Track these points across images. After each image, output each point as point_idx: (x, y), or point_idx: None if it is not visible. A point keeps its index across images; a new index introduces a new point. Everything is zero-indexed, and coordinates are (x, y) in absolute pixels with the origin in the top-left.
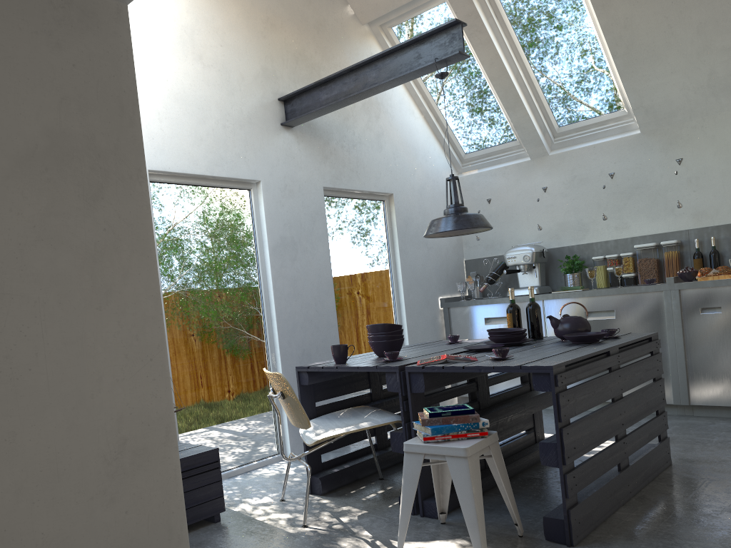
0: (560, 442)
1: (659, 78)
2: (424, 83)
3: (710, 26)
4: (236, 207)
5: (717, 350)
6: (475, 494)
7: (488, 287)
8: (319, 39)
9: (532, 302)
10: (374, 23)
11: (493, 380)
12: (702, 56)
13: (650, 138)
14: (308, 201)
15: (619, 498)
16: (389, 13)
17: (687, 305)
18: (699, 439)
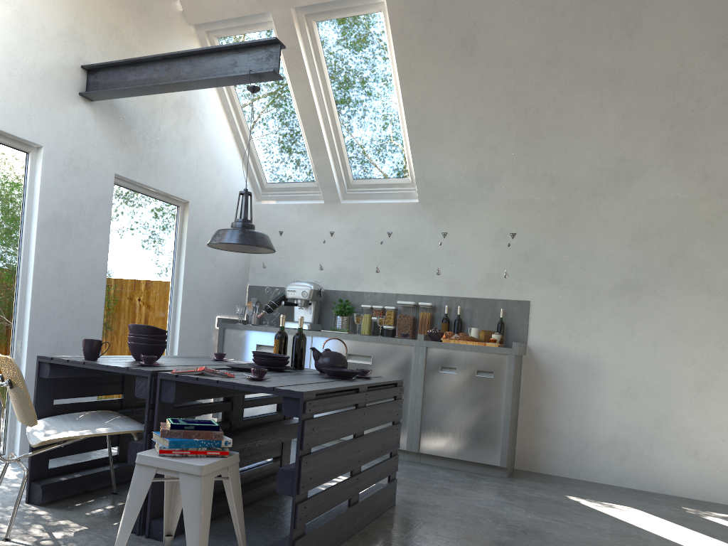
0: (297, 470)
1: (441, 157)
2: (240, 103)
3: (485, 123)
4: (7, 168)
5: (448, 406)
6: (202, 517)
7: (266, 316)
8: (140, 21)
9: (300, 332)
10: (201, 28)
11: (249, 403)
12: (475, 147)
13: (425, 208)
14: (95, 184)
15: (344, 533)
16: (217, 22)
17: (431, 361)
18: (421, 484)
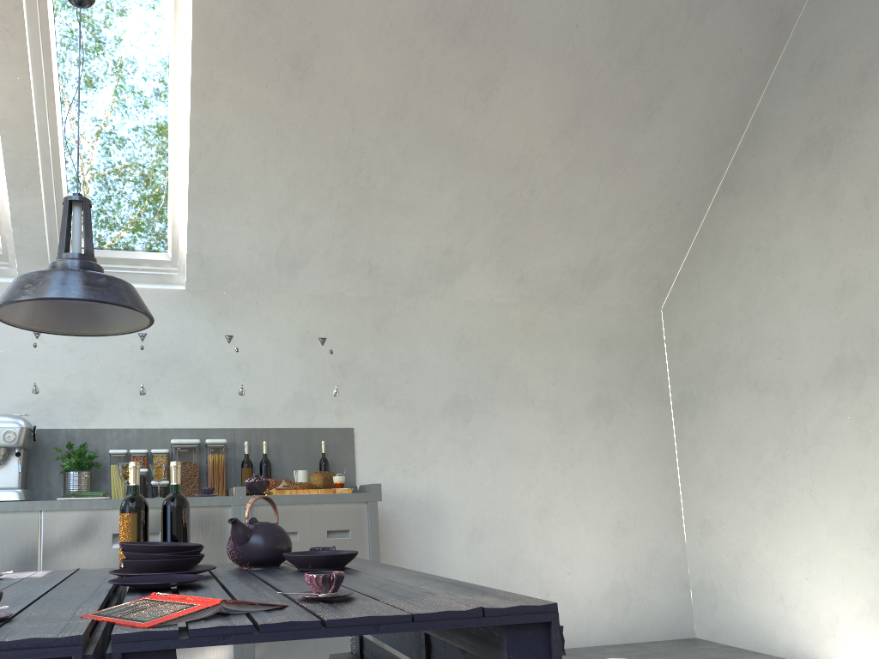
0: None
1: (232, 225)
2: None
3: (303, 182)
4: None
5: None
6: None
7: None
8: None
9: (178, 494)
10: None
11: None
12: (283, 215)
13: (197, 299)
14: None
15: None
16: None
17: None
18: None
